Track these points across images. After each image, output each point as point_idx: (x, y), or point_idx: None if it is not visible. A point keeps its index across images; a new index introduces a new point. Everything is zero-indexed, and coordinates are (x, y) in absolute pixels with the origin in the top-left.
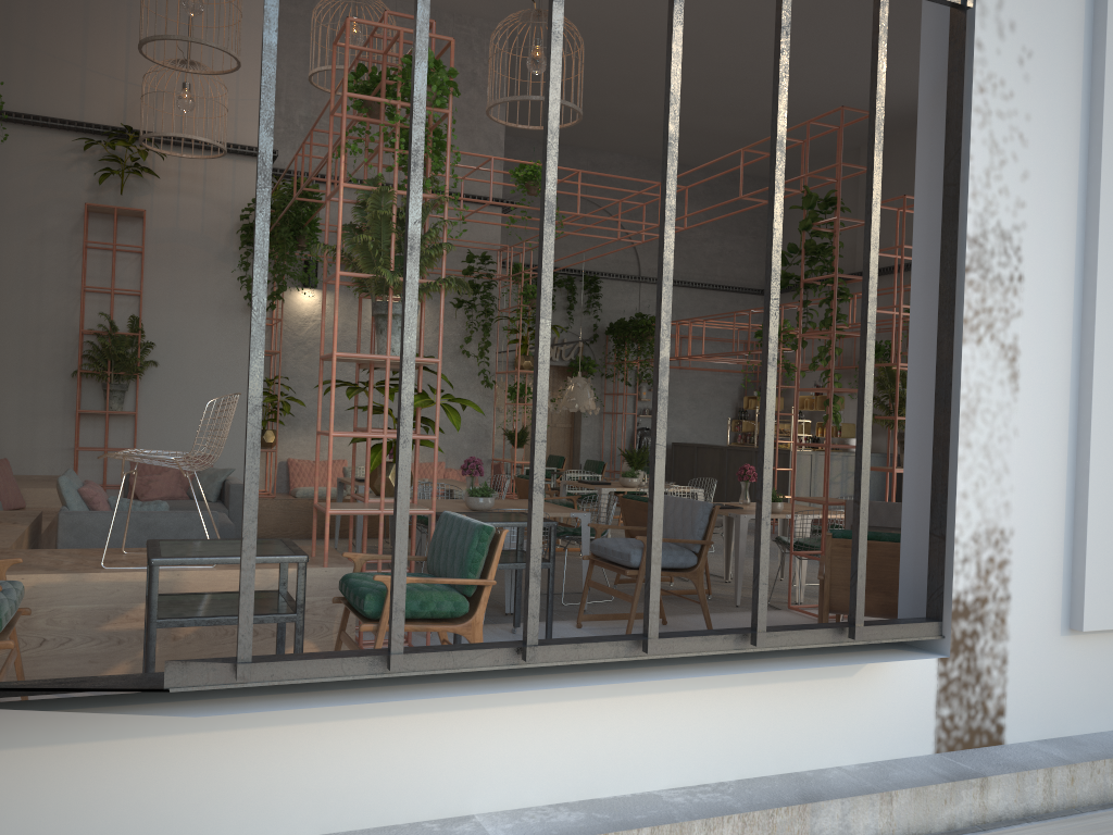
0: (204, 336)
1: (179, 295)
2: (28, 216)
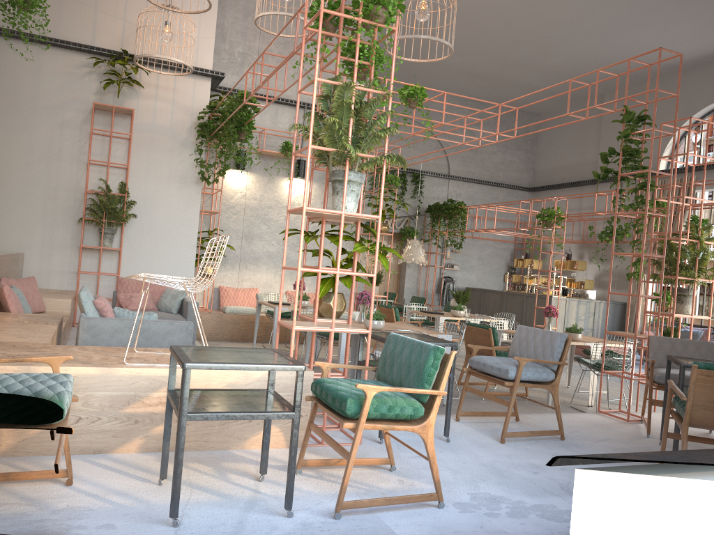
0: (169, 199)
1: (153, 169)
2: (53, 110)
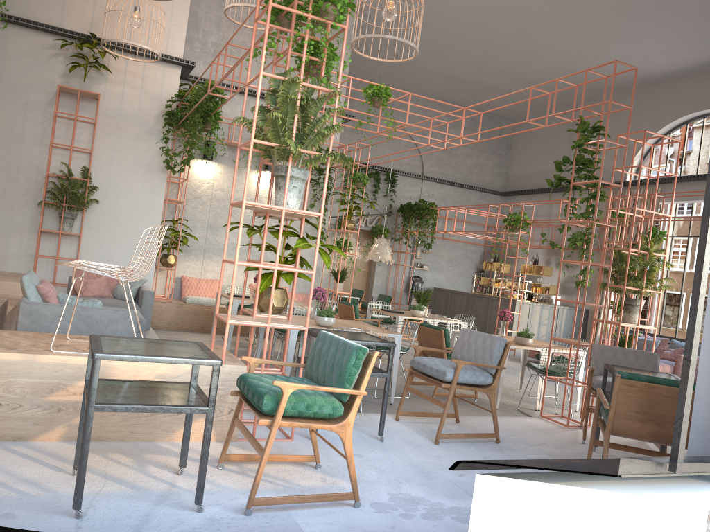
0: (133, 186)
1: (118, 155)
2: (17, 90)
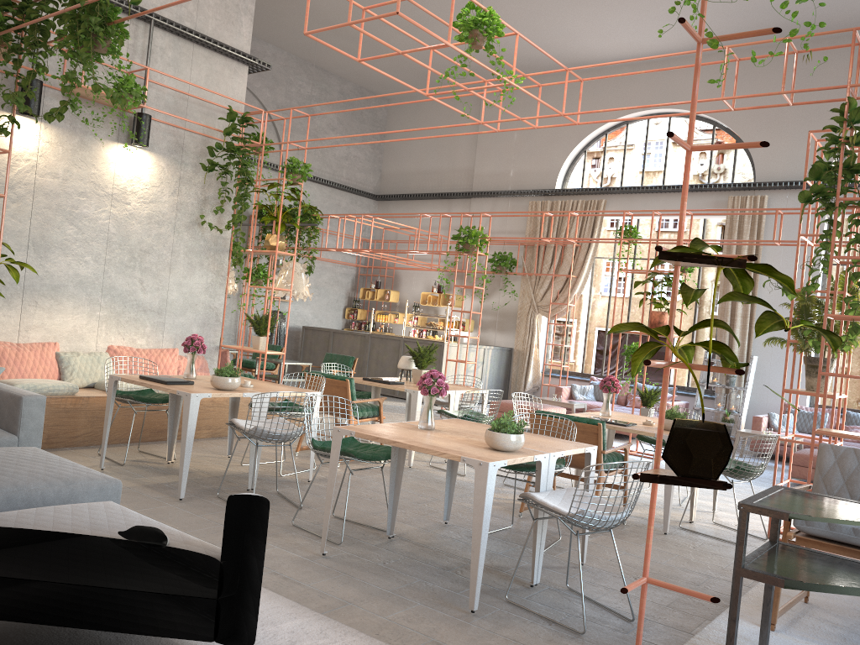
0: None
1: None
2: None
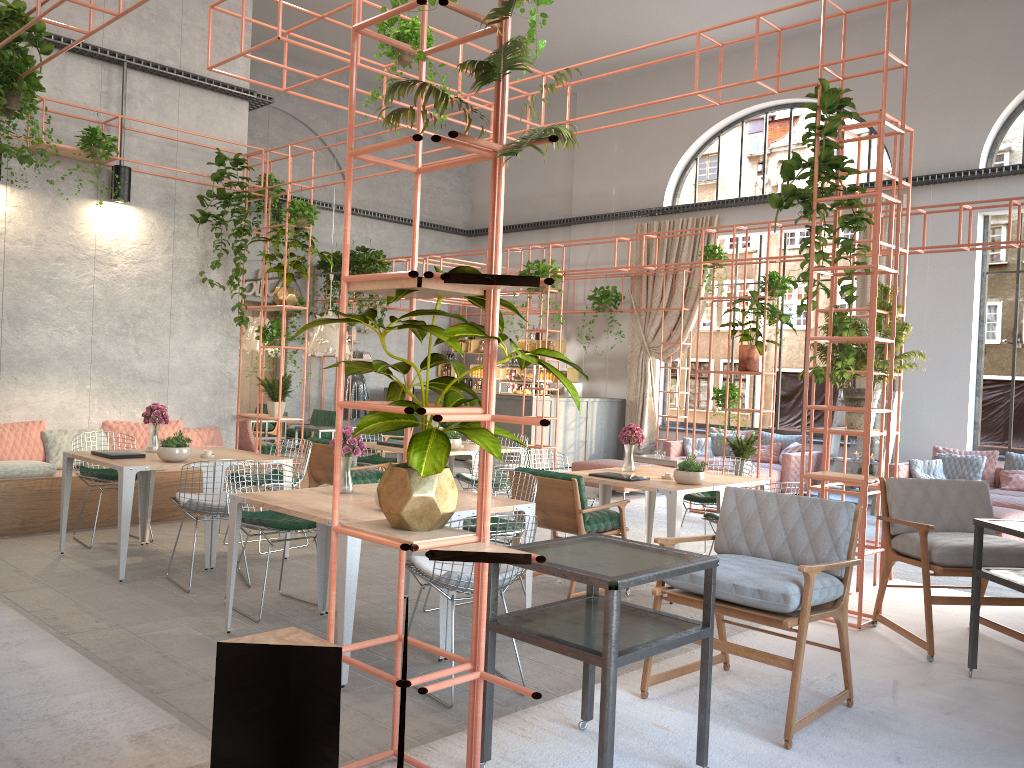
0: None
1: None
2: None
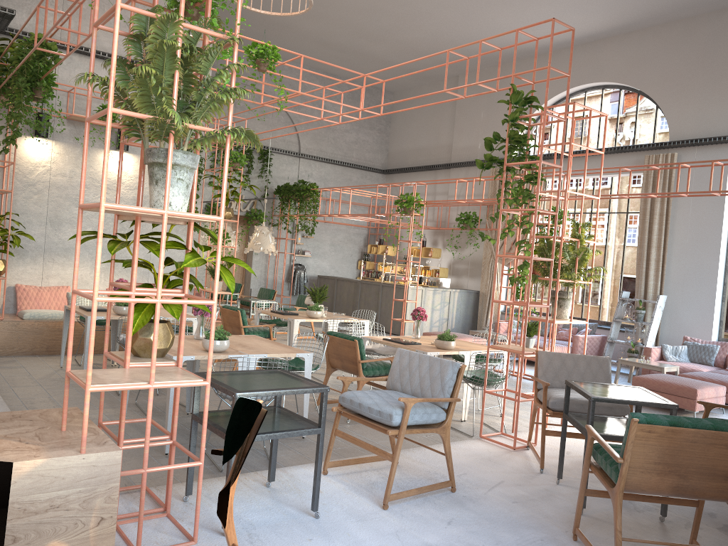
0: None
1: None
2: None
